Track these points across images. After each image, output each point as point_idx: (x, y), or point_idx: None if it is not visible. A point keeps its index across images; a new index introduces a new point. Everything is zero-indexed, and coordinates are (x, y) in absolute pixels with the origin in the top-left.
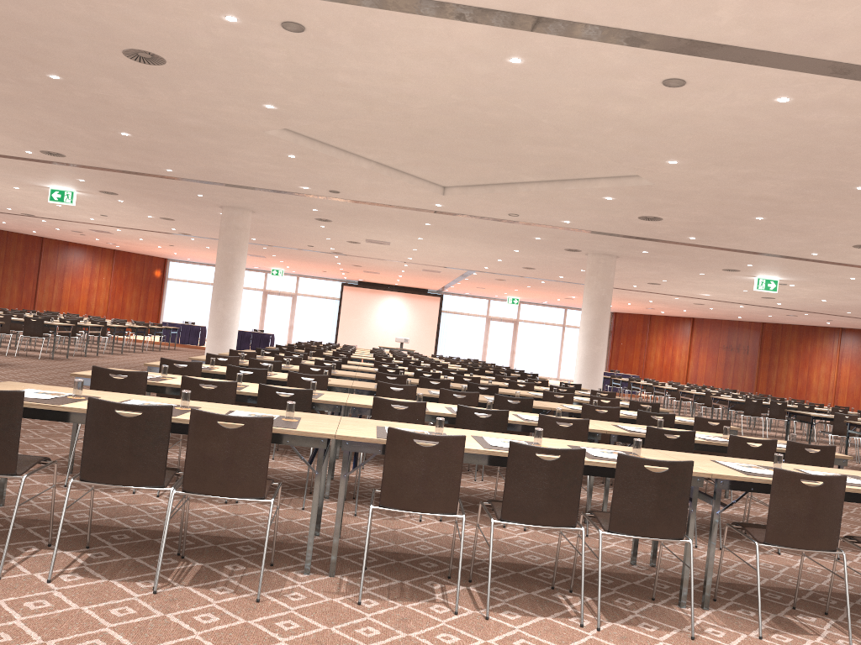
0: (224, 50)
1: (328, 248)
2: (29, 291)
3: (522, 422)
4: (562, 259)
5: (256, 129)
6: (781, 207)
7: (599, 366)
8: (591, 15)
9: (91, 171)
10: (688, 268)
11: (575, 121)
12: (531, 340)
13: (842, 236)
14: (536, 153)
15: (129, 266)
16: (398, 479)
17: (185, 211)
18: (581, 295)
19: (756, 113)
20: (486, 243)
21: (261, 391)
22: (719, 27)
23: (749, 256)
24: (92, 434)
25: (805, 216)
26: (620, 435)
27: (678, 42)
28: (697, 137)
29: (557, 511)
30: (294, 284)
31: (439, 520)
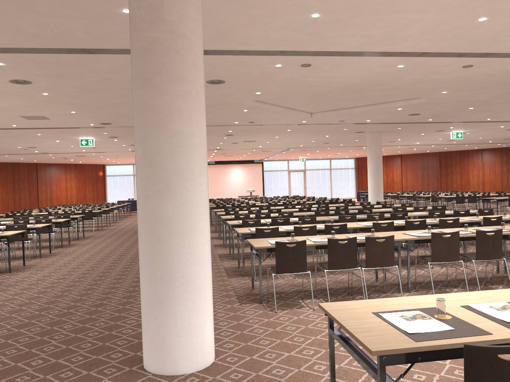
0: (260, 76)
1: (215, 147)
2: (34, 195)
3: (427, 223)
4: (350, 136)
5: (239, 102)
6: (485, 103)
7: (381, 190)
8: (448, 50)
9: (117, 129)
10: (417, 132)
11: (409, 83)
12: (314, 179)
13: (508, 110)
14: (373, 94)
15: (85, 172)
16: (437, 251)
17: None
18: (345, 151)
19: (497, 72)
20: (313, 134)
21: (326, 227)
22: (501, 48)
23: (454, 124)
24: (331, 252)
25: (495, 105)
26: (468, 222)
27: (479, 54)
28: (463, 82)
29: (495, 253)
30: None
31: (406, 269)
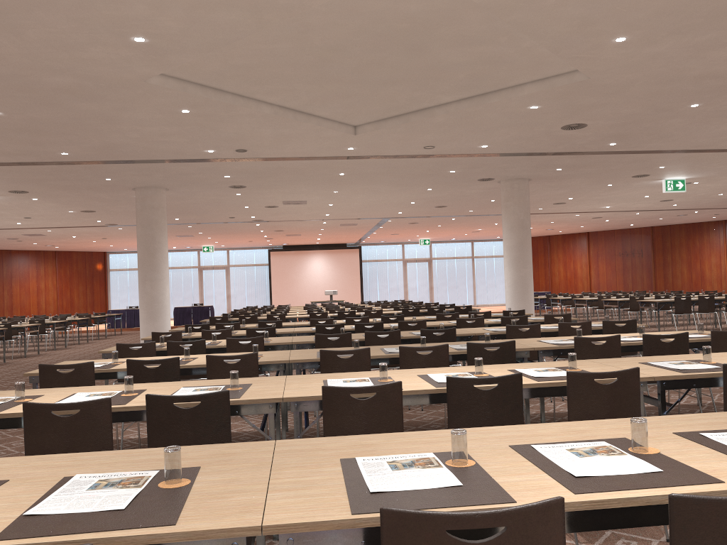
0: None
1: (248, 217)
2: None
3: (536, 383)
4: (474, 191)
5: (135, 79)
6: (725, 86)
7: (529, 288)
8: None
9: None
10: (597, 180)
11: None
12: (446, 275)
13: None
14: (456, 60)
15: (71, 264)
16: None
17: (101, 199)
18: (487, 226)
19: None
20: (400, 185)
21: (151, 406)
22: None
23: (665, 156)
24: None
25: None
26: (673, 380)
27: None
28: None
29: None
30: (225, 257)
31: None
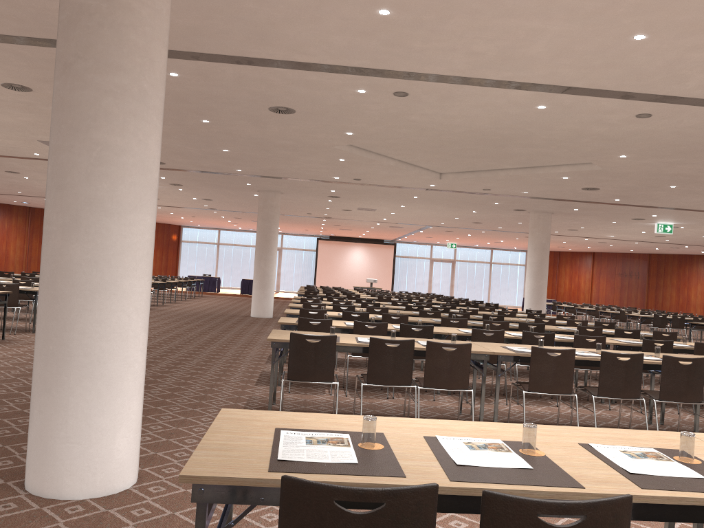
0: (342, 106)
1: (322, 214)
2: None
3: (559, 339)
4: (508, 216)
5: (328, 145)
6: (691, 180)
7: (543, 295)
8: (604, 85)
9: (175, 172)
10: (604, 219)
11: (564, 136)
12: (466, 275)
13: None
14: (521, 152)
15: None
16: (538, 375)
17: (226, 194)
18: (509, 239)
19: (693, 129)
20: (453, 207)
21: (402, 328)
22: (685, 89)
23: (656, 210)
24: (373, 357)
25: None
26: (622, 345)
27: (655, 96)
28: (646, 142)
29: (629, 390)
30: (280, 240)
31: (516, 404)
